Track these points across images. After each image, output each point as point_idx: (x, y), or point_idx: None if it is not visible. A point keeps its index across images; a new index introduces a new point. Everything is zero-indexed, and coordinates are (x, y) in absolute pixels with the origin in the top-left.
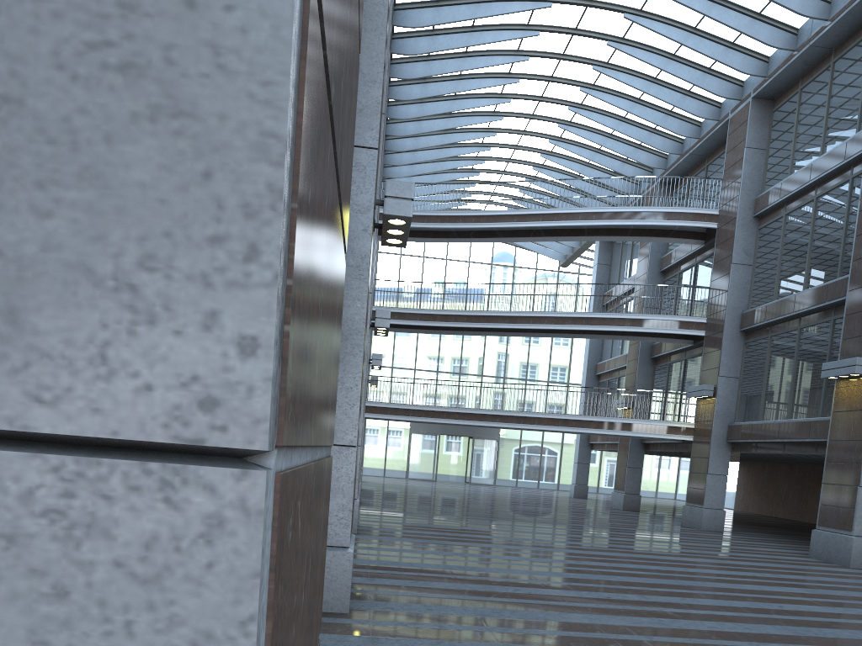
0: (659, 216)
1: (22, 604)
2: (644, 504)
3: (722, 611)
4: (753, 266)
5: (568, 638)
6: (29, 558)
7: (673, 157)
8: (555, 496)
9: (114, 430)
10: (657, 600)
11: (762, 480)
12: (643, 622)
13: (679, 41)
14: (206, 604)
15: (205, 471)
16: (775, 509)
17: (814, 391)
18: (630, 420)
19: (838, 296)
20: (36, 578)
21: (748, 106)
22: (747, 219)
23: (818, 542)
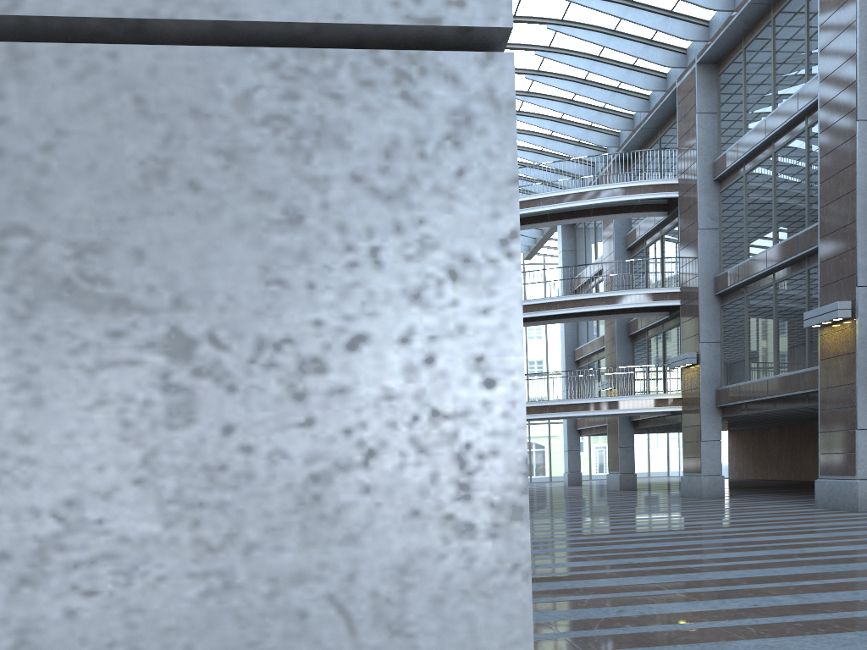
0: (620, 192)
1: (250, 235)
2: (639, 483)
3: (746, 561)
4: (720, 229)
5: (601, 599)
6: (254, 177)
7: (624, 134)
8: (549, 487)
9: (337, 13)
10: (679, 559)
11: (753, 445)
12: (671, 579)
13: (618, 16)
14: (461, 221)
15: (445, 57)
16: (770, 471)
17: (791, 352)
18: (617, 398)
19: (810, 245)
20: (264, 202)
21: (694, 72)
22: (707, 183)
23: (823, 492)
